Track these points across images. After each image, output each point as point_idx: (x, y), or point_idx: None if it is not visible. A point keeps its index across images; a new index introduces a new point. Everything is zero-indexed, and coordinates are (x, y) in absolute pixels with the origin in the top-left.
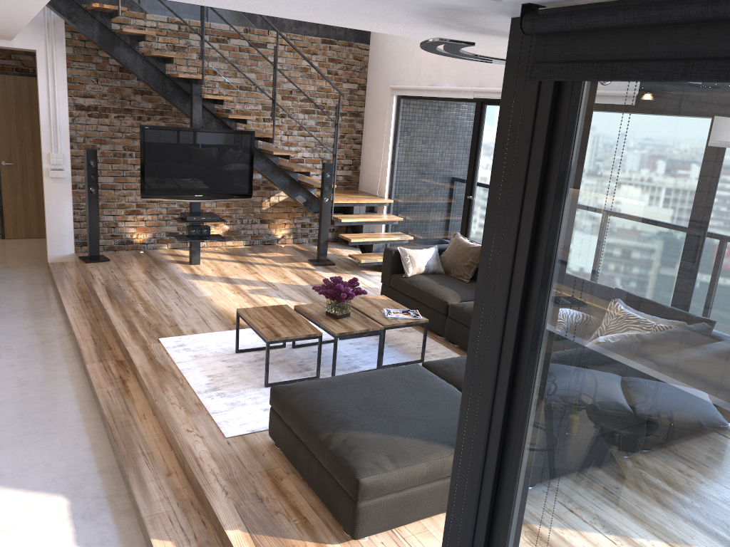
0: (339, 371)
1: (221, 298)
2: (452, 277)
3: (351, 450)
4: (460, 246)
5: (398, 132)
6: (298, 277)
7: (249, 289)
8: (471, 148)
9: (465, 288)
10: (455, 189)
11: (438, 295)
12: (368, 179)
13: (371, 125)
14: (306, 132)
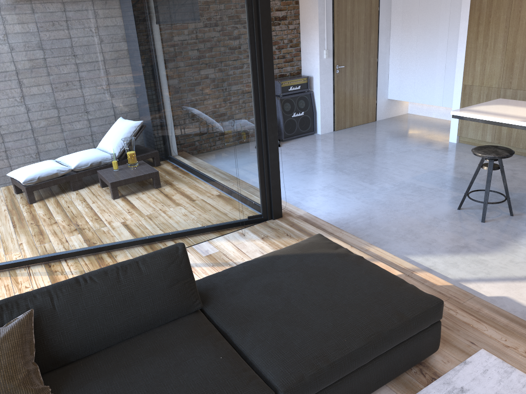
0: None
1: None
2: None
3: (329, 243)
4: None
5: None
6: None
7: None
8: None
9: None
10: None
11: None
12: None
13: None
14: None
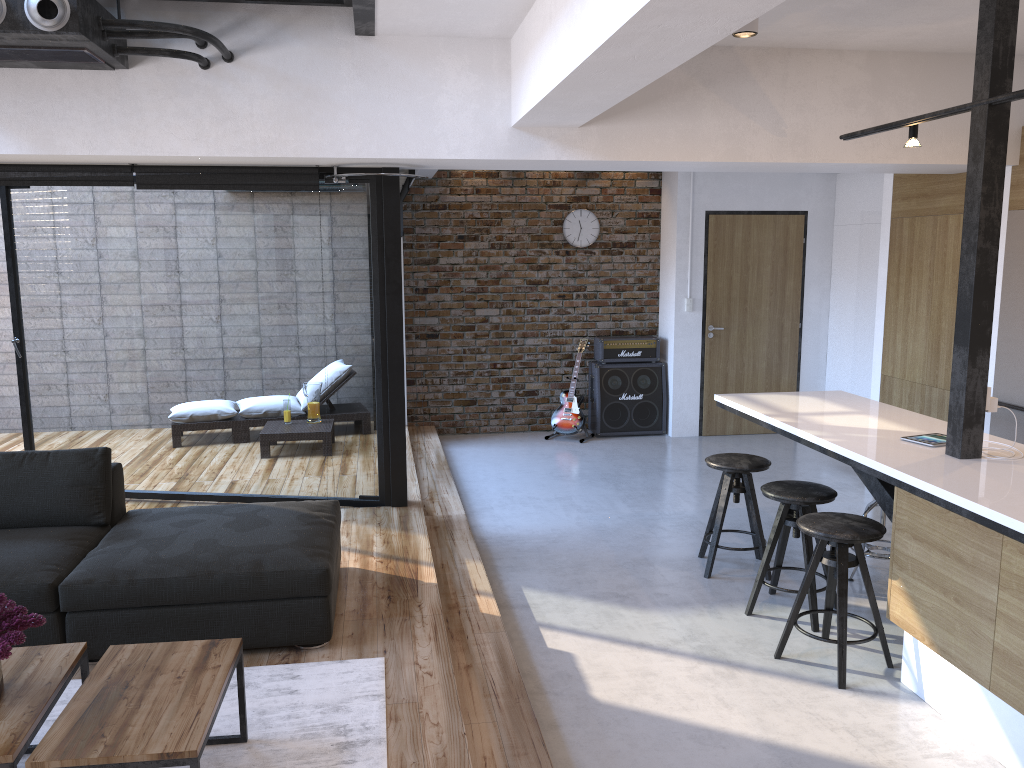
0: None
1: None
2: None
3: (322, 506)
4: None
5: None
6: None
7: None
8: None
9: None
10: None
11: None
12: None
13: None
14: None
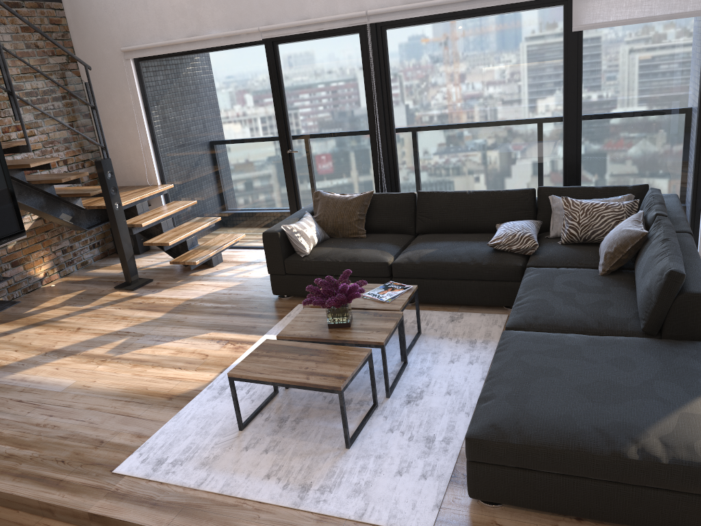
0: (377, 385)
1: (93, 377)
2: (342, 238)
3: (691, 449)
4: (337, 202)
5: (149, 103)
6: (138, 311)
7: (109, 350)
8: (274, 97)
9: (375, 243)
10: (263, 148)
11: (369, 260)
12: (122, 169)
13: (103, 104)
14: (63, 126)
